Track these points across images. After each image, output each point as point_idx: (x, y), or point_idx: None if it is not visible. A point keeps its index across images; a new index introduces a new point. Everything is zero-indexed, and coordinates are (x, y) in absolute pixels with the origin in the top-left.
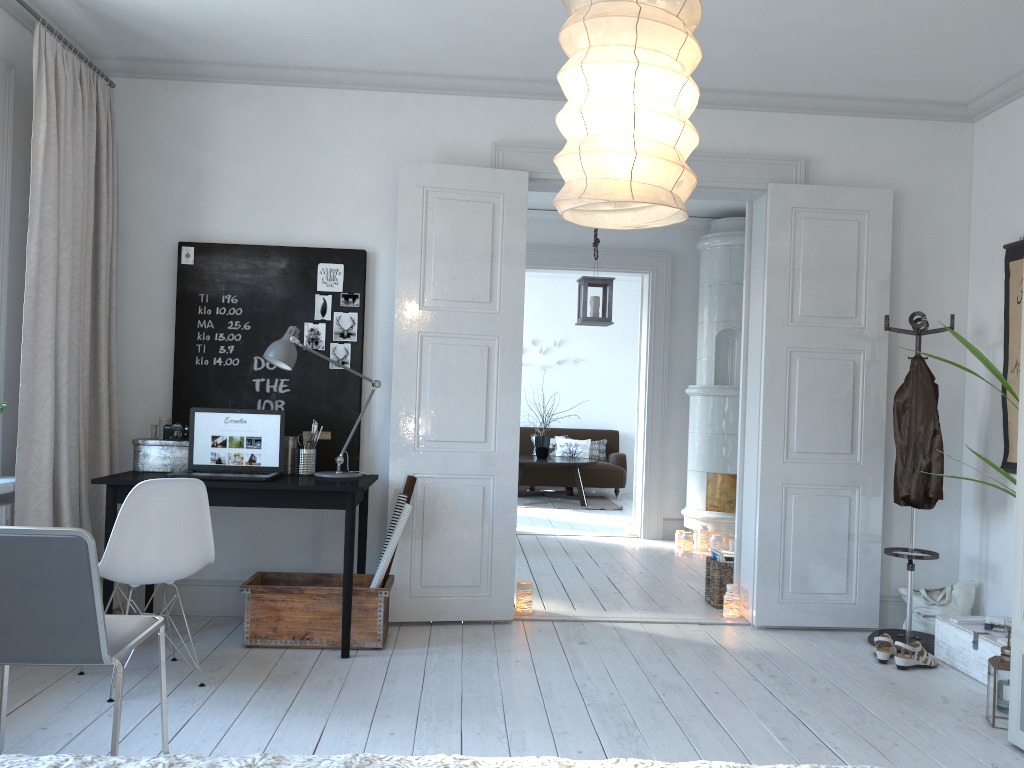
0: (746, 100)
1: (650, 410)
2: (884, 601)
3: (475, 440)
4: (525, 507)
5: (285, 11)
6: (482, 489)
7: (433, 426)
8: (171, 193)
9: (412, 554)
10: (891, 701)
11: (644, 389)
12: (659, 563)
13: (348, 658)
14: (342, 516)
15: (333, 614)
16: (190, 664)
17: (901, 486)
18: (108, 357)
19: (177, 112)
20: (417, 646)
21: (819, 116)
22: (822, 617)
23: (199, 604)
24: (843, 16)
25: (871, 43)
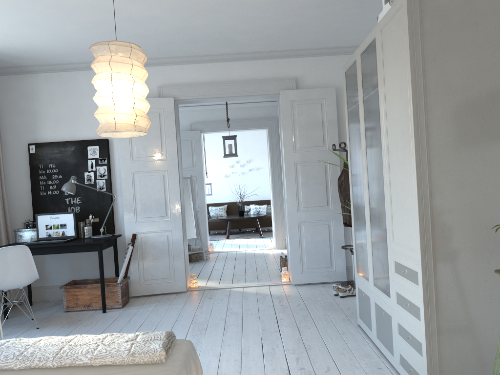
0: (266, 55)
1: (274, 190)
2: (349, 268)
3: (161, 215)
4: (233, 239)
5: (50, 44)
6: (167, 236)
7: (142, 211)
8: (23, 123)
9: (139, 267)
10: (324, 311)
11: (270, 181)
12: (274, 260)
13: (105, 313)
14: (110, 253)
15: (100, 295)
16: (32, 320)
17: (343, 218)
18: (2, 195)
19: (22, 88)
20: (138, 305)
21: (300, 58)
22: (321, 278)
23: (53, 296)
24: (281, 21)
25: (302, 29)
